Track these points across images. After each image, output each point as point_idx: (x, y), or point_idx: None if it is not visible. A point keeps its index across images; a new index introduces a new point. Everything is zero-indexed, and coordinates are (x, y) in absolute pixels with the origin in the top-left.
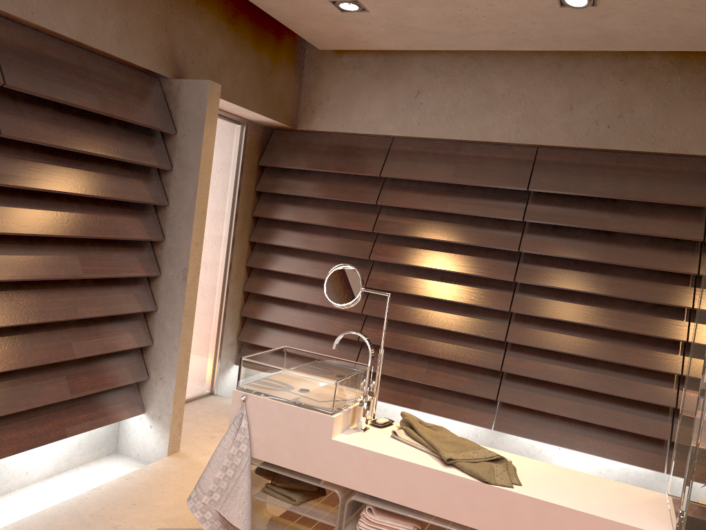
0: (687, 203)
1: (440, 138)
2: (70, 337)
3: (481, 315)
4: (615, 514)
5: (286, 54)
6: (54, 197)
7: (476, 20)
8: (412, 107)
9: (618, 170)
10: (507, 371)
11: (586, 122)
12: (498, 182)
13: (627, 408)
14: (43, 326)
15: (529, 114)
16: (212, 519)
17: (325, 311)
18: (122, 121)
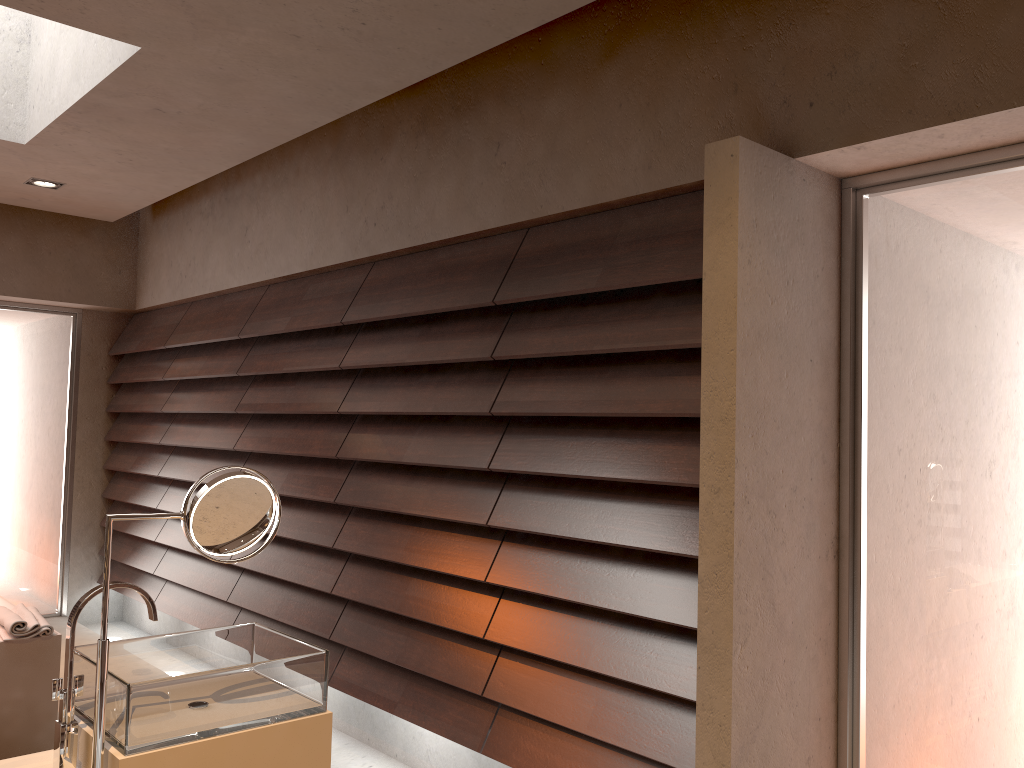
0: None
1: None
2: (599, 635)
3: None
4: None
5: None
6: (581, 422)
7: None
8: None
9: None
10: None
11: None
12: None
13: None
14: (577, 607)
15: None
16: None
17: None
18: (680, 283)
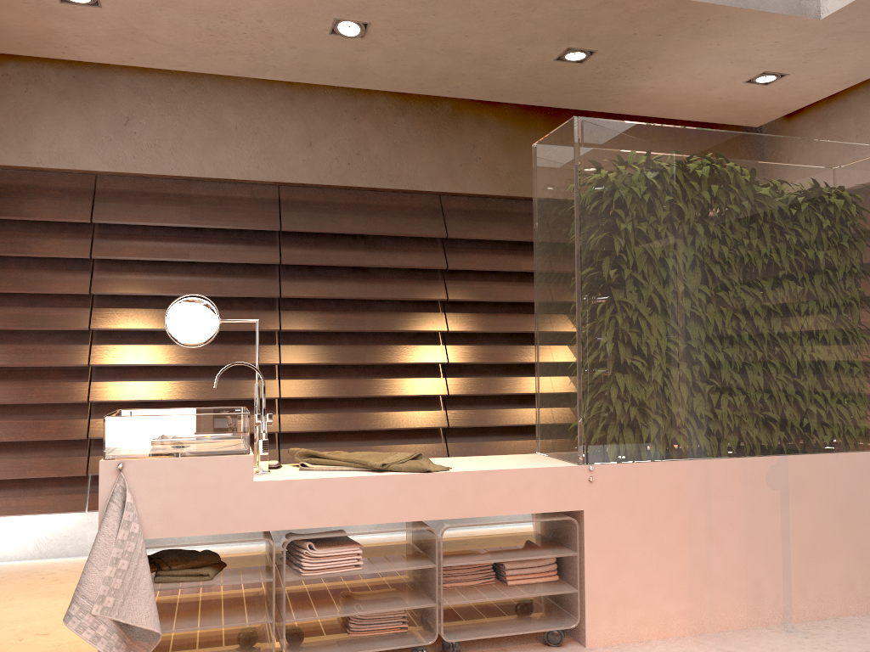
0: (430, 234)
1: (166, 174)
2: None
3: (246, 375)
4: (530, 465)
5: None
6: None
7: (233, 37)
8: (122, 136)
9: (364, 207)
10: (287, 431)
11: (327, 159)
12: (247, 223)
13: (406, 440)
14: None
15: (268, 149)
16: (108, 633)
17: (25, 411)
18: None
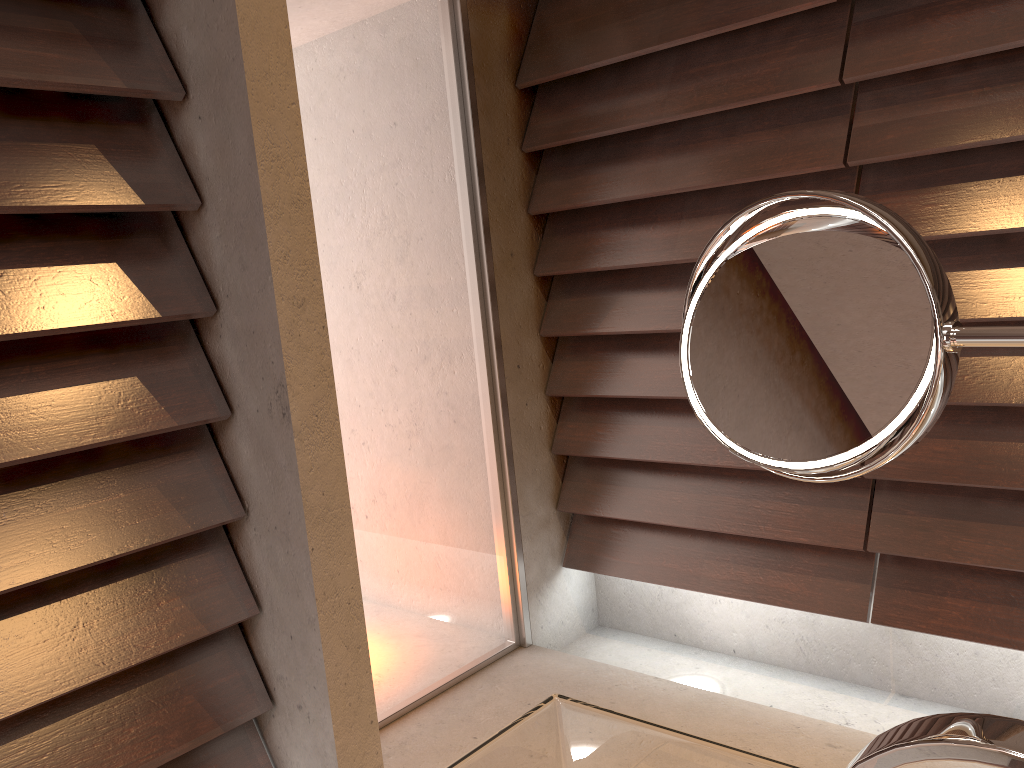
0: None
1: None
2: None
3: None
4: None
5: None
6: None
7: None
8: None
9: None
10: None
11: None
12: None
13: None
14: None
15: None
16: None
17: None
18: None
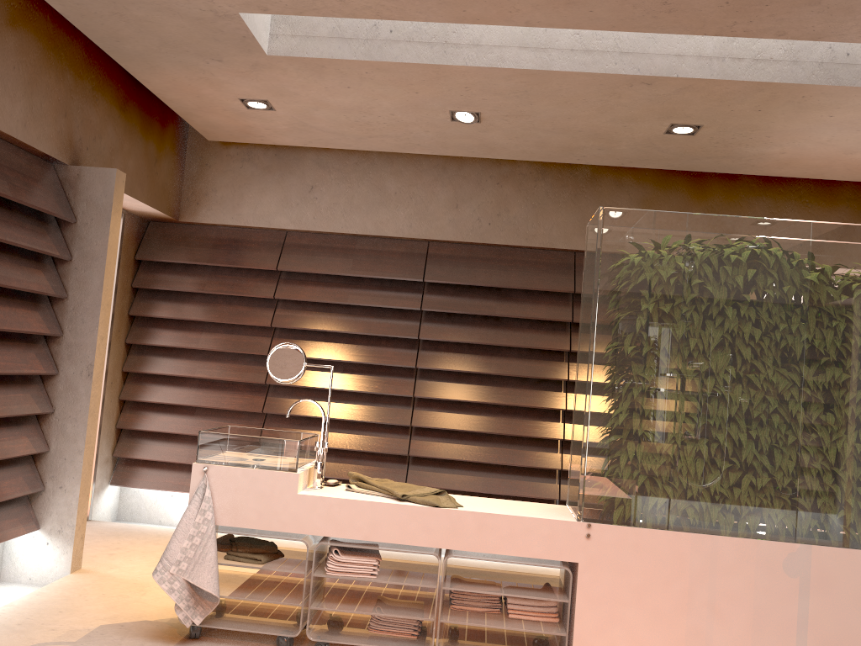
0: (557, 289)
1: (337, 232)
2: None
3: (386, 403)
4: (534, 515)
5: (170, 143)
6: None
7: (377, 125)
8: (307, 201)
9: (500, 262)
10: (414, 455)
11: (470, 219)
12: (396, 274)
13: (522, 476)
14: None
15: (420, 211)
16: (180, 588)
17: (219, 414)
18: (22, 207)
